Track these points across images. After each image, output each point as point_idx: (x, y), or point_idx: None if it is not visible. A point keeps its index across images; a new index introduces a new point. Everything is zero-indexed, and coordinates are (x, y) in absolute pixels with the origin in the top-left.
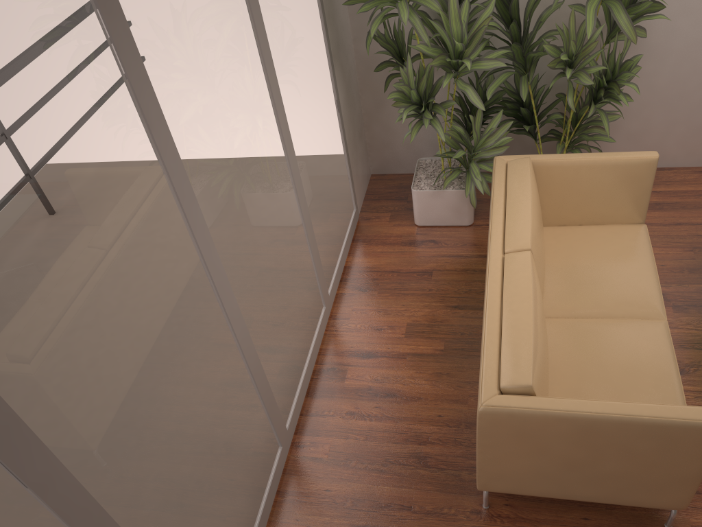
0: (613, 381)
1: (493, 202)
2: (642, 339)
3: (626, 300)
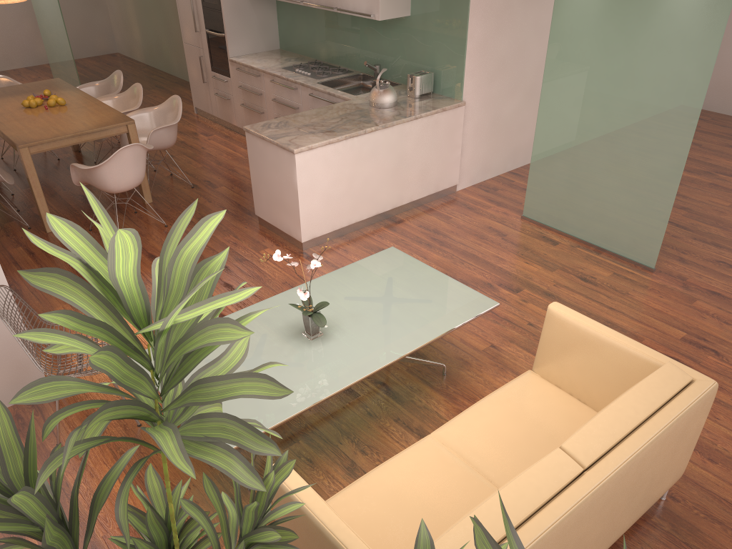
0: (533, 421)
1: (525, 543)
2: (473, 429)
3: (440, 462)
